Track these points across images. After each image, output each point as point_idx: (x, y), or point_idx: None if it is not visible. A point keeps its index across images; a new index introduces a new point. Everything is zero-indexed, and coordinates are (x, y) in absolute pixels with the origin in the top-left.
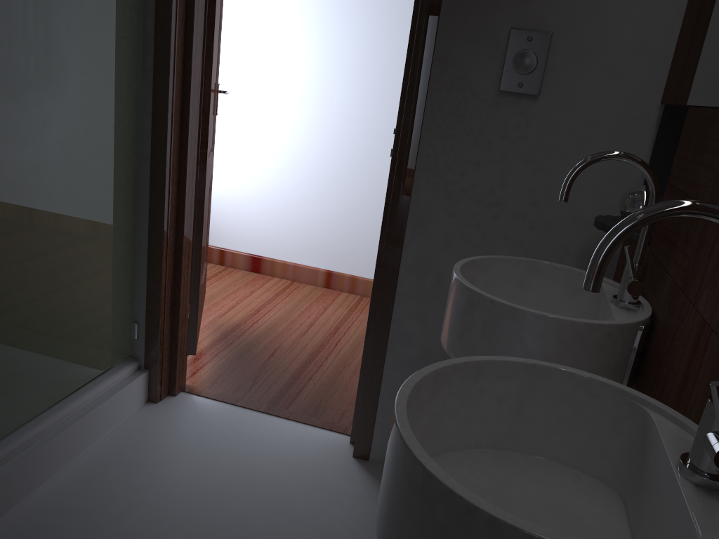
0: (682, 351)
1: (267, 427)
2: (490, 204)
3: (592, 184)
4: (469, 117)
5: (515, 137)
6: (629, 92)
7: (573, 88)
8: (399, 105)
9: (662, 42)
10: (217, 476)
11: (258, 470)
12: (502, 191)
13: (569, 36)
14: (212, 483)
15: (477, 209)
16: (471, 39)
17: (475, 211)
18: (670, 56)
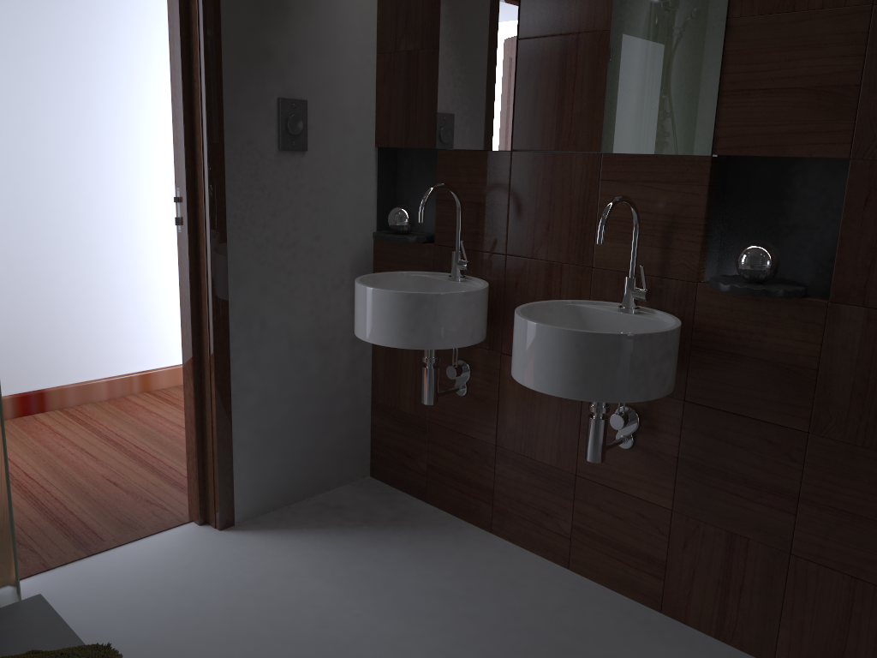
0: (535, 284)
1: (117, 561)
2: (289, 246)
3: (349, 213)
4: (261, 175)
5: (296, 187)
6: (357, 141)
7: (325, 142)
8: (186, 173)
9: (368, 104)
10: (157, 610)
11: (177, 584)
12: (295, 233)
13: (316, 102)
14: (164, 615)
15: (281, 253)
16: (251, 108)
17: (279, 255)
18: (374, 113)
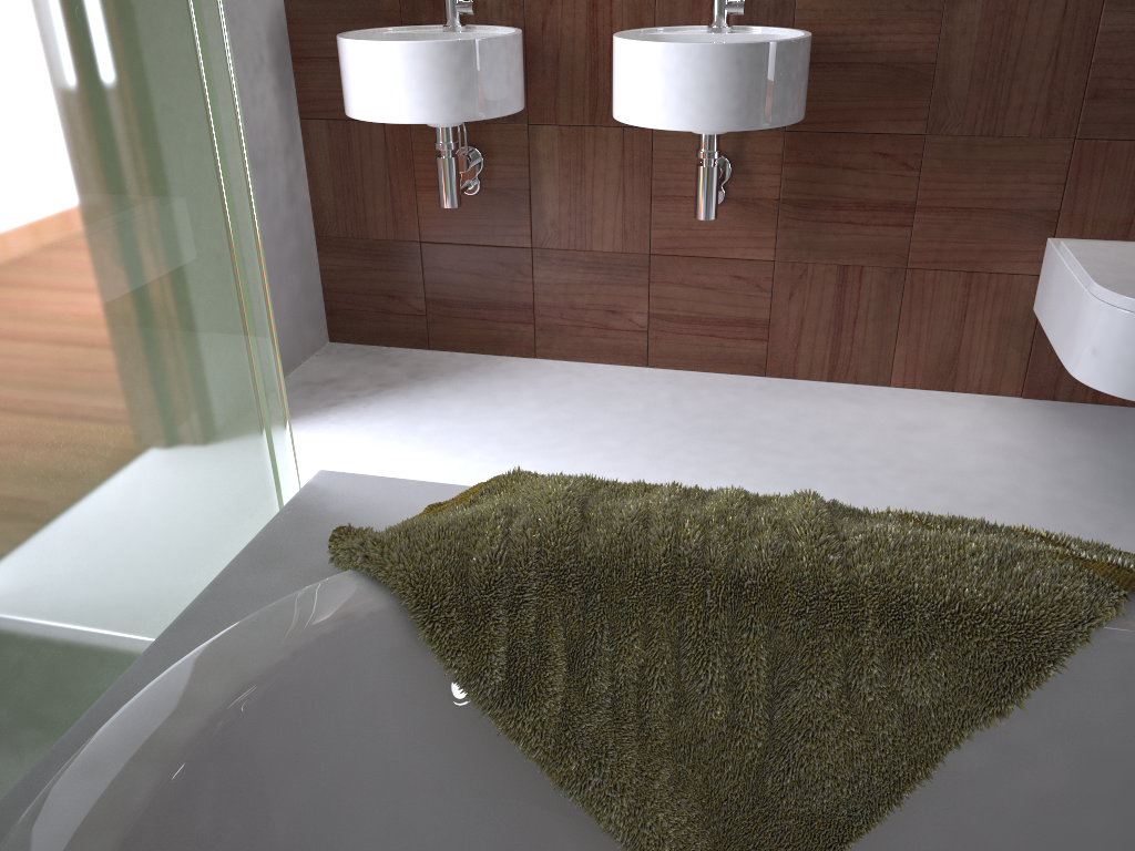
0: (572, 20)
1: None
2: None
3: None
4: None
5: None
6: None
7: None
8: None
9: None
10: None
11: None
12: None
13: None
14: None
15: None
16: None
17: None
18: None
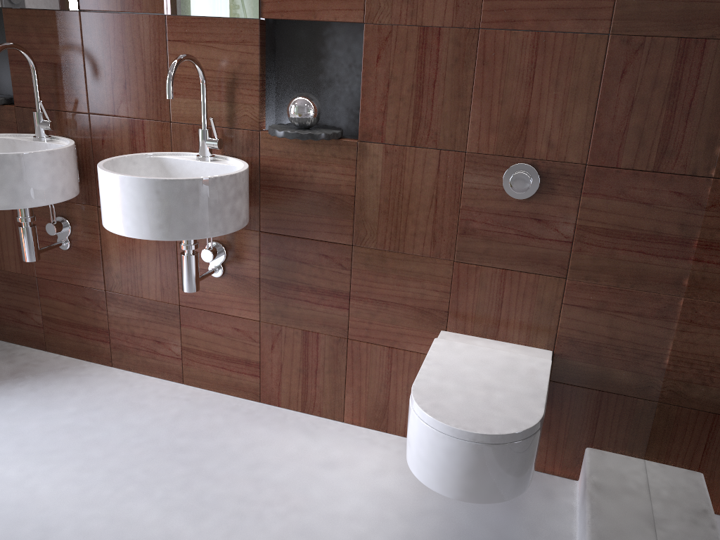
0: (120, 140)
1: None
2: None
3: None
4: None
5: None
6: None
7: None
8: None
9: None
10: None
11: None
12: None
13: None
14: None
15: None
16: None
17: None
18: None
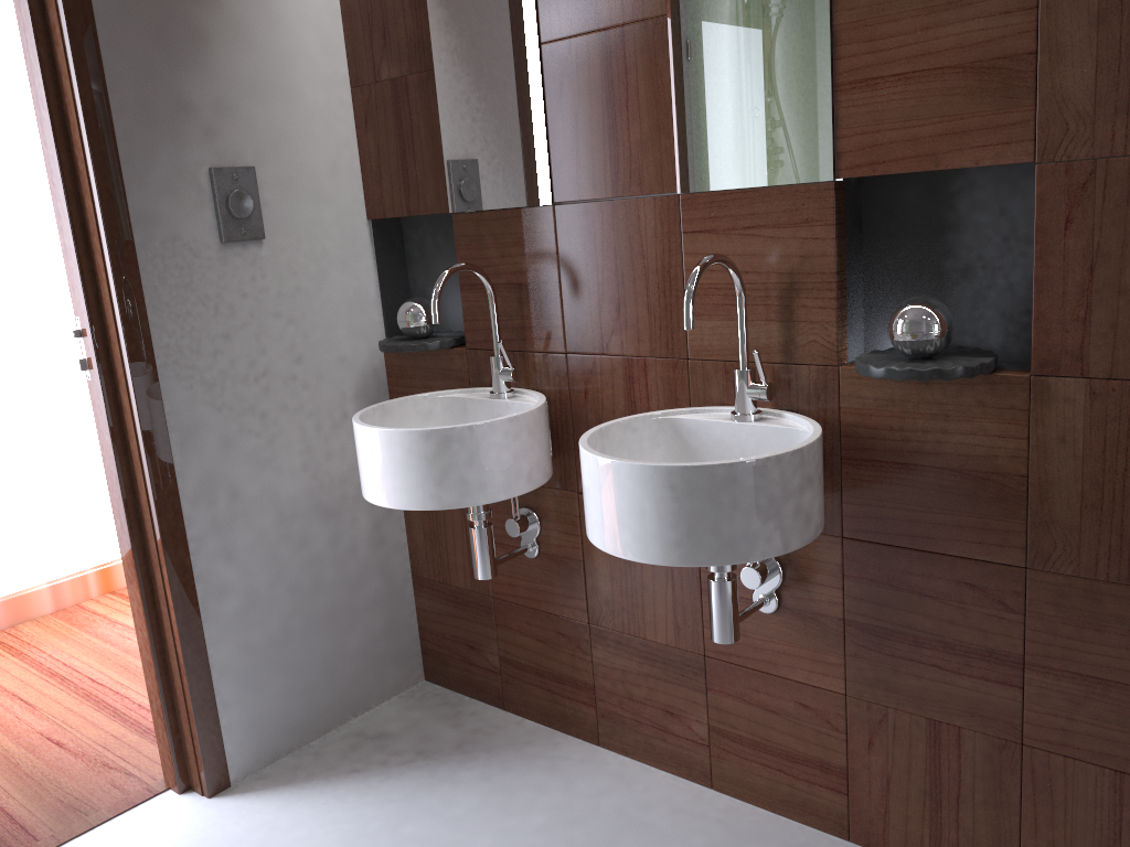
0: (611, 390)
1: None
2: (257, 378)
3: (342, 318)
4: (199, 283)
5: (255, 292)
6: (340, 214)
7: (292, 222)
8: (85, 295)
9: (348, 160)
10: None
11: None
12: (264, 358)
13: (270, 168)
14: None
15: (246, 389)
16: (169, 189)
17: (244, 392)
18: (359, 172)
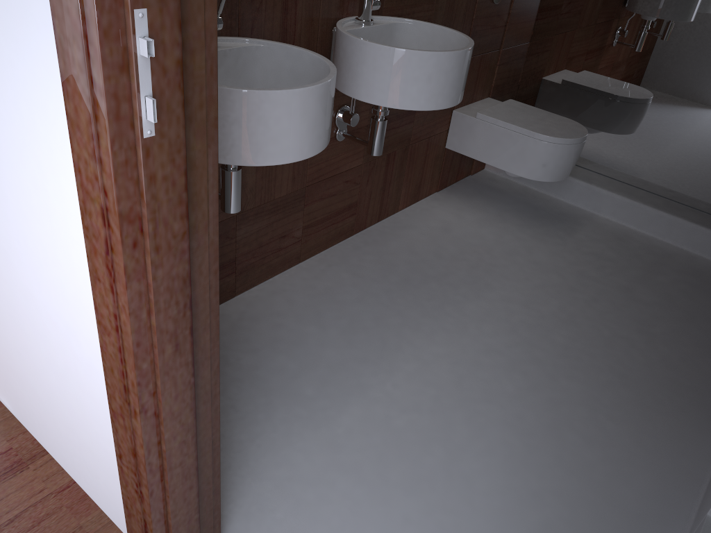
0: (271, 23)
1: None
2: None
3: None
4: None
5: None
6: None
7: None
8: None
9: None
10: None
11: None
12: None
13: None
14: None
15: None
16: None
17: None
18: None
